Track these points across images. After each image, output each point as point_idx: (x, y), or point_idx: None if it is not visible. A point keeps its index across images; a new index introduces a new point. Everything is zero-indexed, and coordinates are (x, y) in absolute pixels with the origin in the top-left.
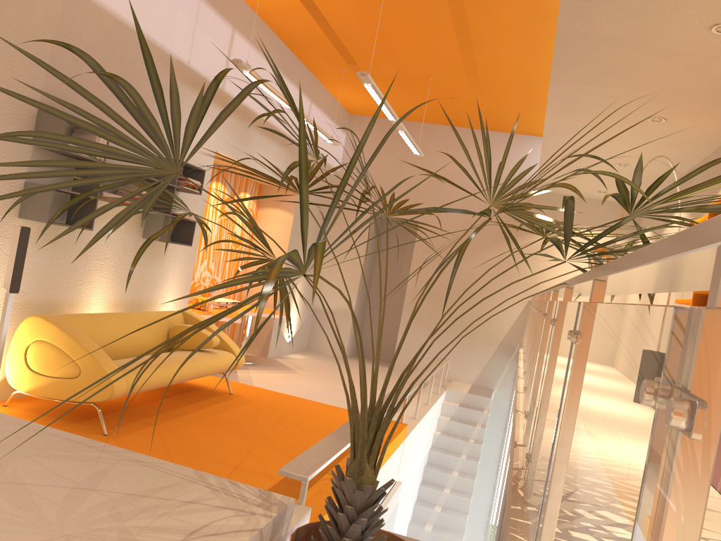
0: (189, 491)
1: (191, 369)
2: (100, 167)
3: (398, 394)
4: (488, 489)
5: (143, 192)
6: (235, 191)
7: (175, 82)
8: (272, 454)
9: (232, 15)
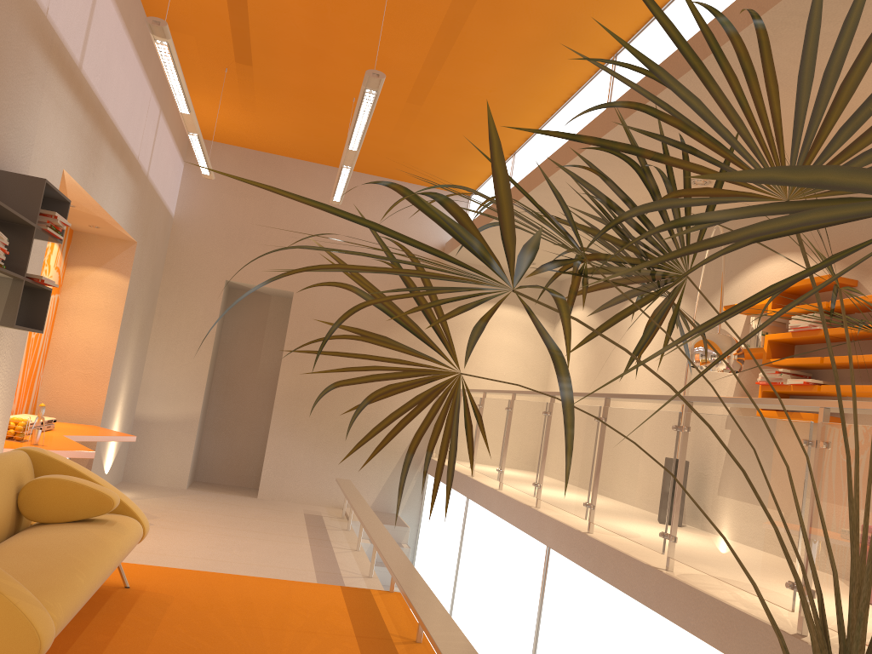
0: None
1: (110, 563)
2: None
3: None
4: None
5: (0, 234)
6: None
7: None
8: None
9: None
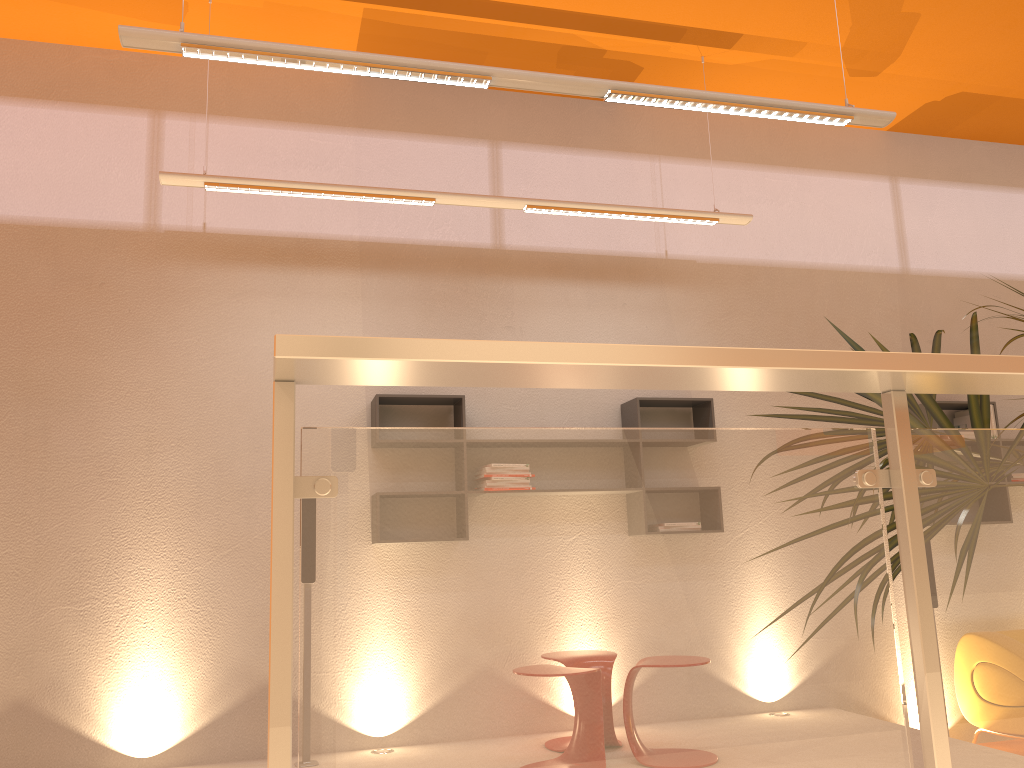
0: None
1: None
2: None
3: None
4: None
5: None
6: None
7: None
8: None
9: None
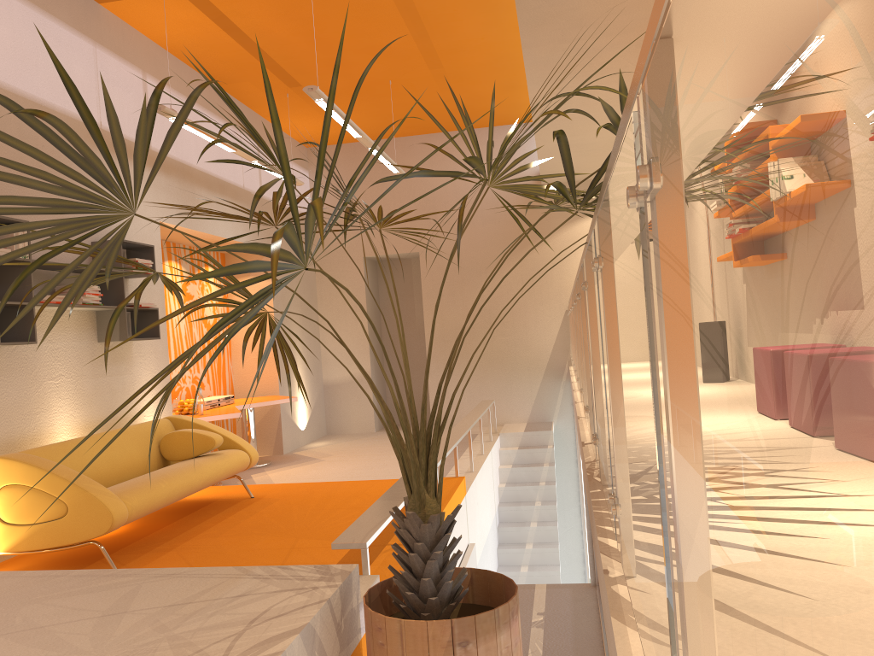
0: (235, 586)
1: (199, 476)
2: (46, 226)
3: (440, 408)
4: (575, 536)
5: None
6: (194, 267)
7: (111, 104)
8: (319, 542)
9: (137, 57)
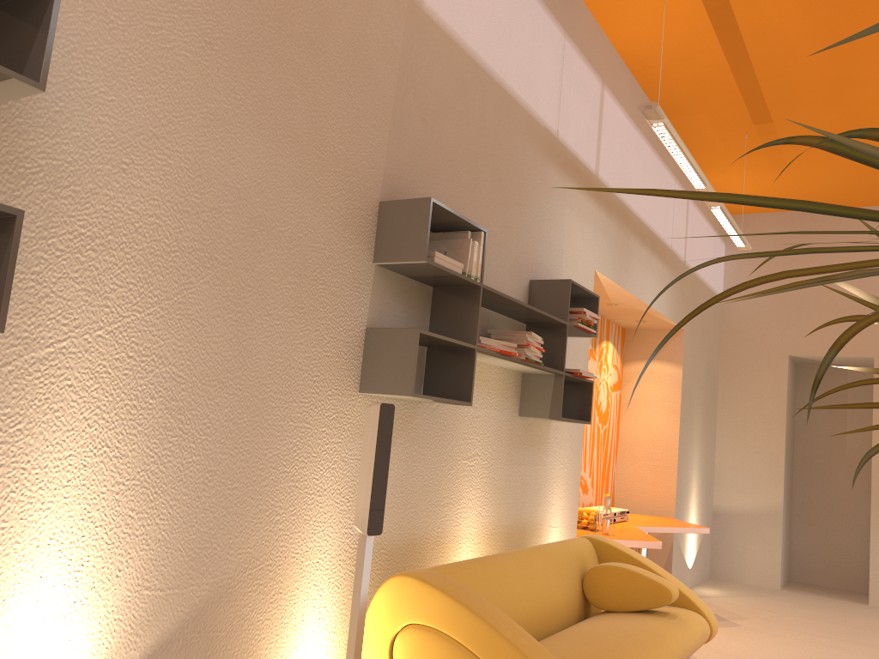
0: None
1: (667, 658)
2: None
3: None
4: None
5: (532, 334)
6: (596, 339)
7: None
8: None
9: (599, 63)
